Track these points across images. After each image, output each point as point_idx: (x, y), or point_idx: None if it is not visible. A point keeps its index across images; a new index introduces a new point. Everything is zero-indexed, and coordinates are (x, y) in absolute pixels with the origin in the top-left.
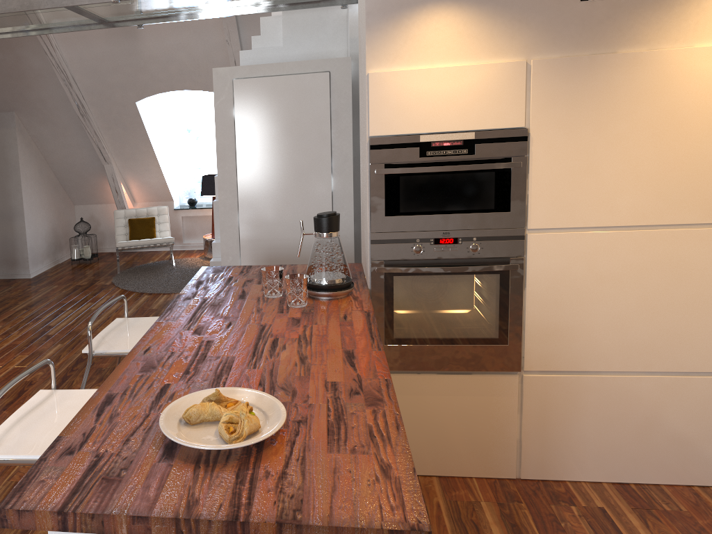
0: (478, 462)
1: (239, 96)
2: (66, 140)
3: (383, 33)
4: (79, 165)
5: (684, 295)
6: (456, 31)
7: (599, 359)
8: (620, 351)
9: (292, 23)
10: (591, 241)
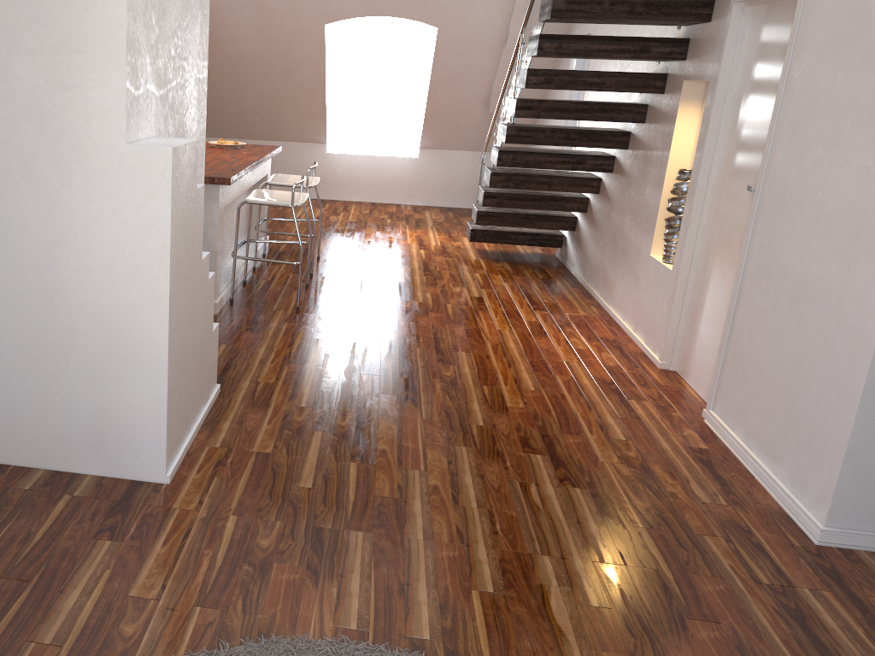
0: None
1: None
2: None
3: None
4: None
5: None
6: None
7: None
8: None
9: None
10: None
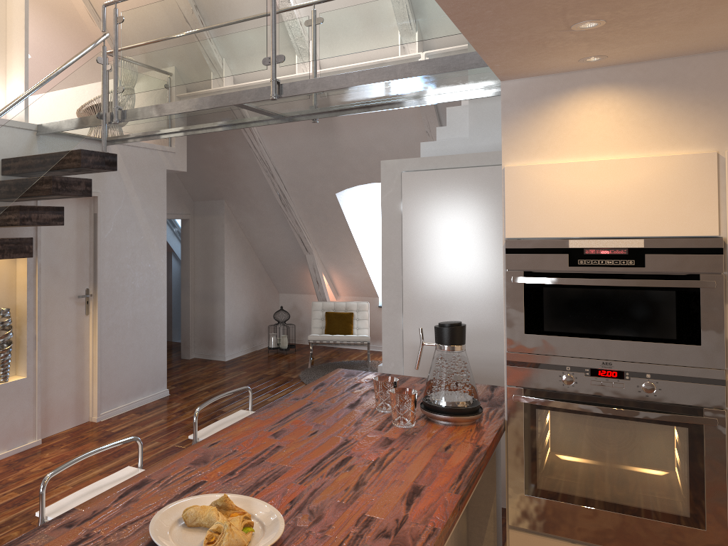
0: None
1: (407, 189)
2: (270, 229)
3: (522, 122)
4: (283, 254)
5: None
6: (616, 118)
7: None
8: None
9: (480, 113)
10: None
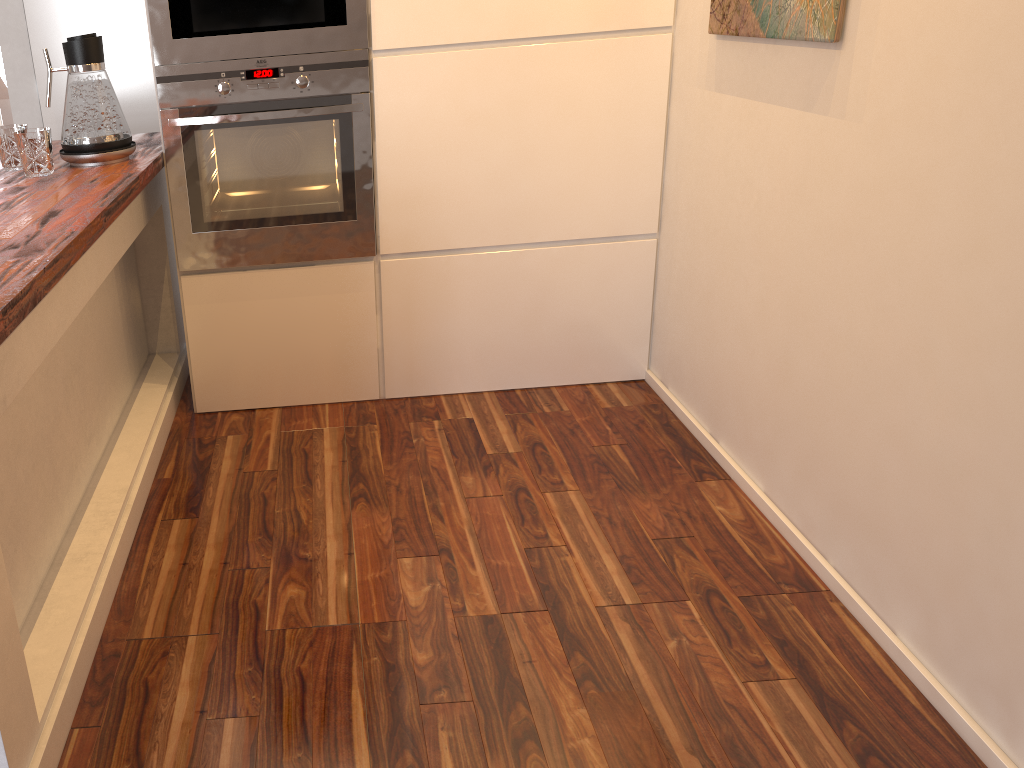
0: (331, 382)
1: None
2: None
3: None
4: None
5: (574, 135)
6: None
7: (474, 231)
8: (499, 218)
9: None
10: (456, 65)
